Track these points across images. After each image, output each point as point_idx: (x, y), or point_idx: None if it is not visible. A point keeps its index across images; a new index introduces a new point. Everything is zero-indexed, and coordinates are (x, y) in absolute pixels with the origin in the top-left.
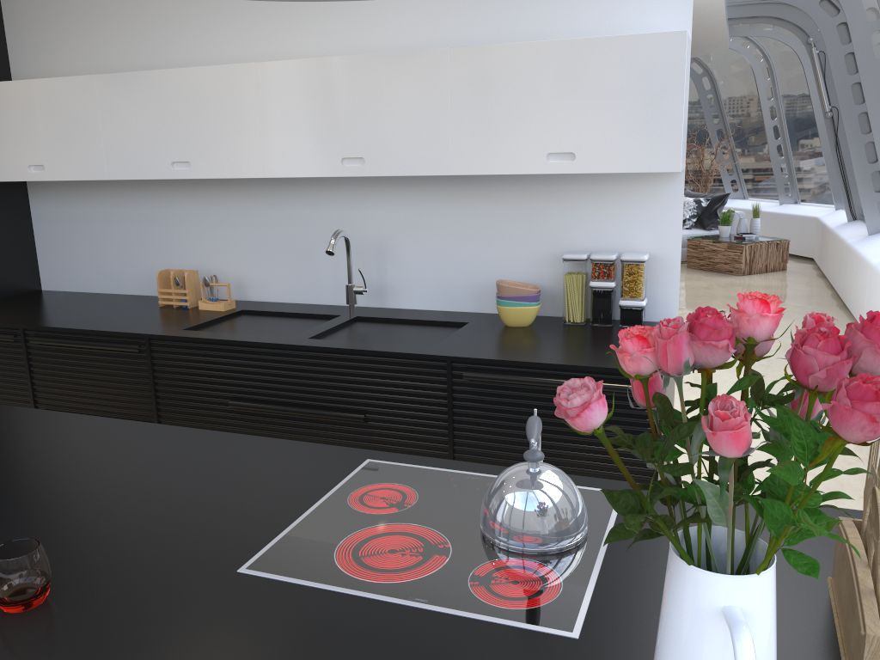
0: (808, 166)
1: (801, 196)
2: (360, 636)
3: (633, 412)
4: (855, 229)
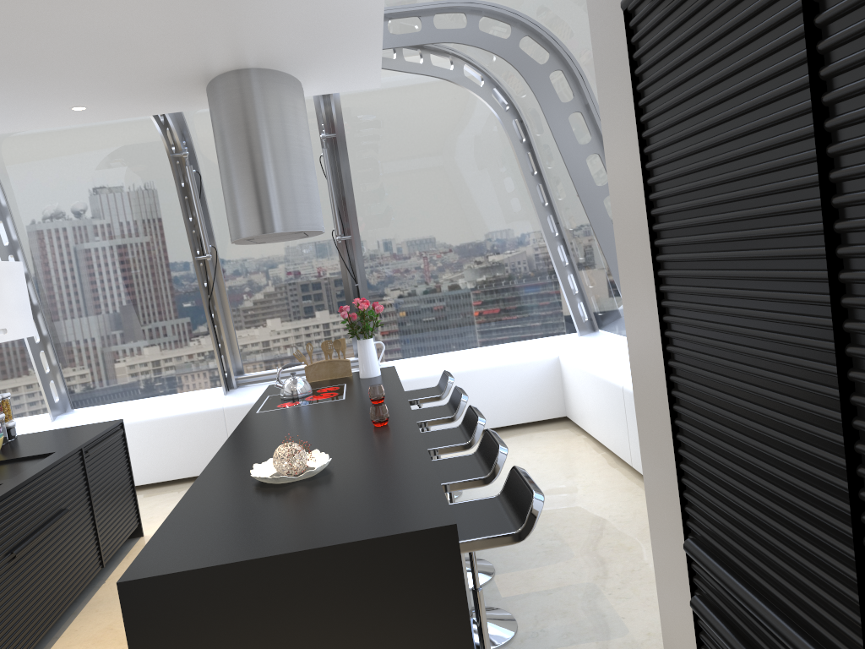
0: None
1: None
2: (360, 389)
3: (122, 444)
4: None
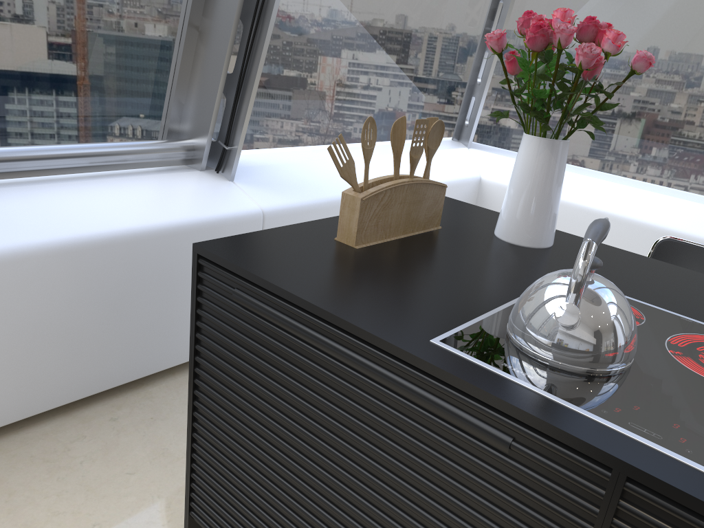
0: None
1: None
2: None
3: None
4: None
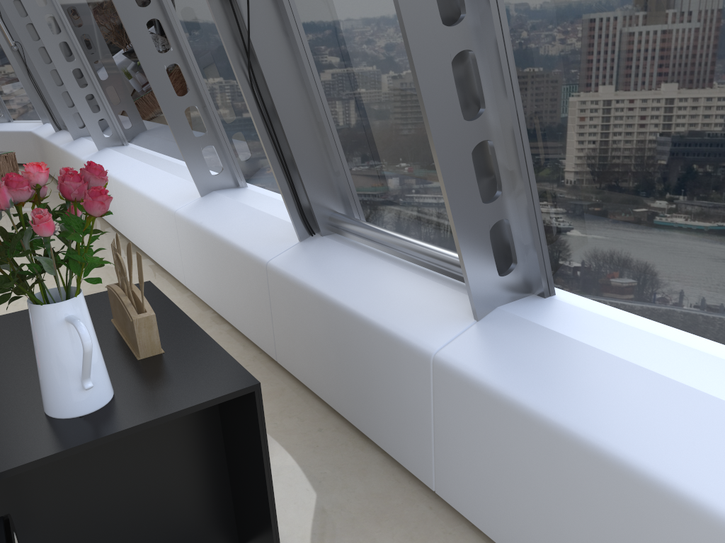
0: (10, 90)
1: (12, 115)
2: None
3: None
4: (63, 136)
